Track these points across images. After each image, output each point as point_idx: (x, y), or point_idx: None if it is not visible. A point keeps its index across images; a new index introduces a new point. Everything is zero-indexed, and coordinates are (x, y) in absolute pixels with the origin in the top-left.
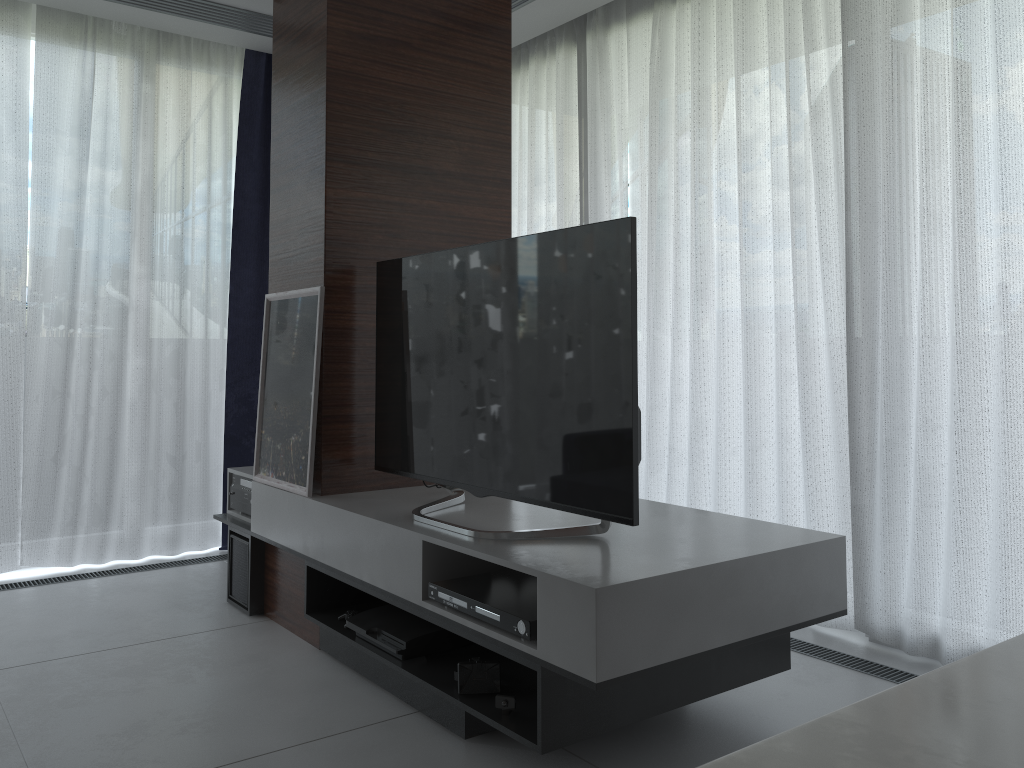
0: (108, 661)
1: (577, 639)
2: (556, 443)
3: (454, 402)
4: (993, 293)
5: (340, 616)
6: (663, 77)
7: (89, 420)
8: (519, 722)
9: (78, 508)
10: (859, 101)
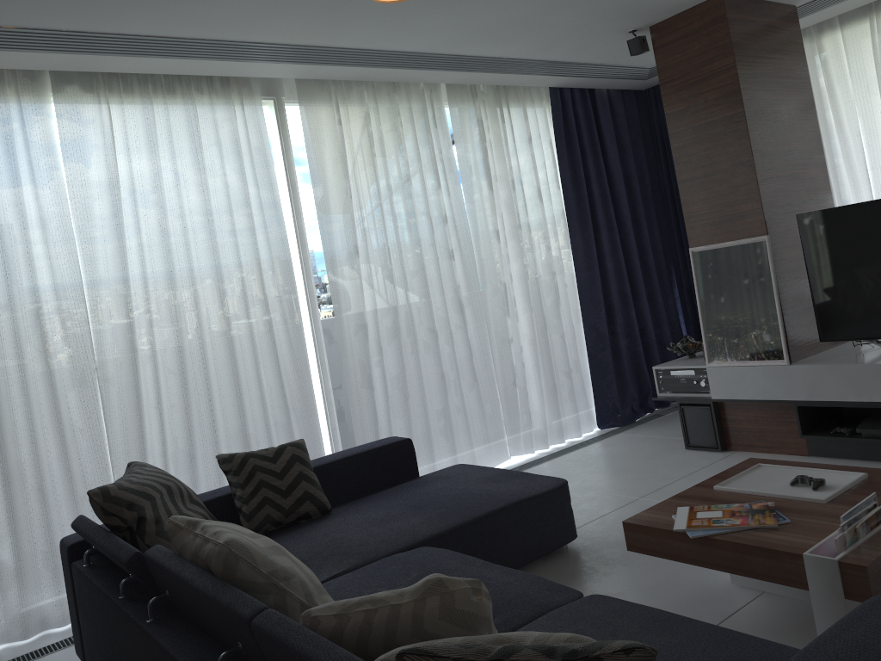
0: (696, 482)
1: None
2: None
3: None
4: None
5: (832, 431)
6: None
7: (523, 355)
8: None
9: (529, 414)
10: None
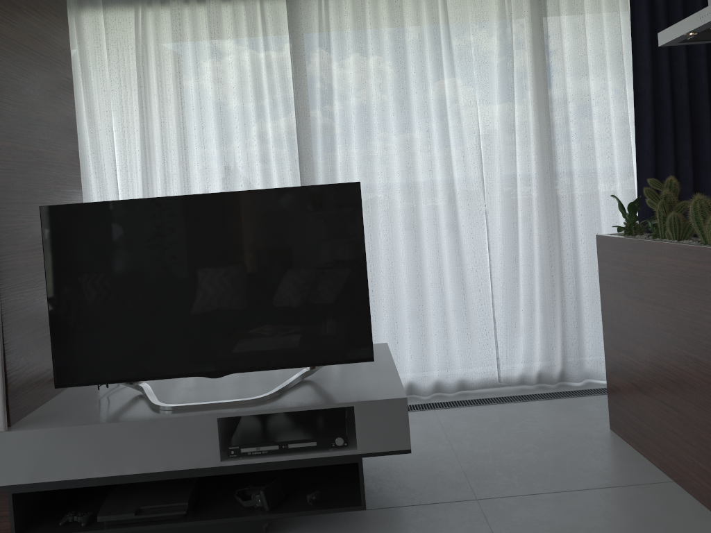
0: None
1: (393, 430)
2: (300, 325)
3: (177, 314)
4: (382, 209)
5: (63, 521)
6: (147, 59)
7: None
8: (328, 503)
9: None
10: (306, 101)
